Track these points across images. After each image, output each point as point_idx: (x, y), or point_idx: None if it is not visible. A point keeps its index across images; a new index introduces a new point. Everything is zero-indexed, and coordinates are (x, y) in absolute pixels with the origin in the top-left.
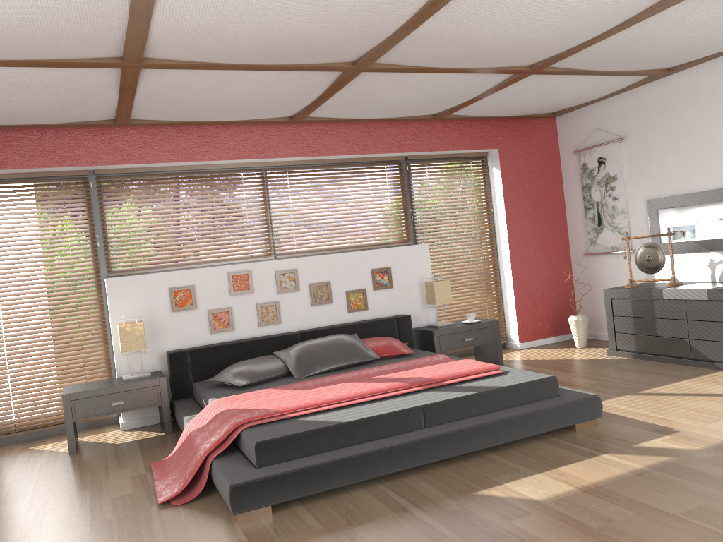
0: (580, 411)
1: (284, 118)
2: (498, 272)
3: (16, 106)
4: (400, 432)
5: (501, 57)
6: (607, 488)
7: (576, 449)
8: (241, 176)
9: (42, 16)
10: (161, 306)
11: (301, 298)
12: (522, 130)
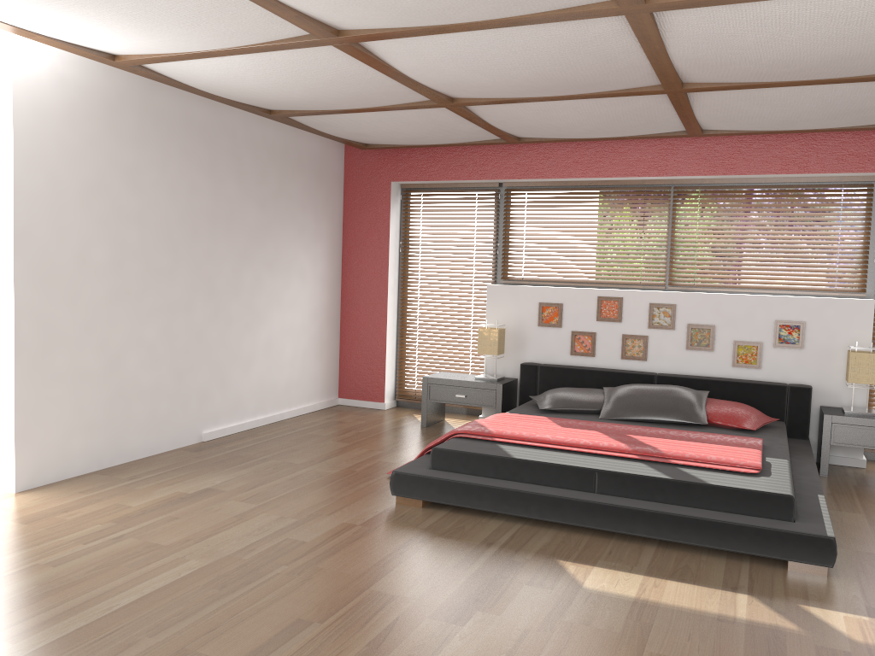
0: (793, 547)
1: (679, 133)
2: None
3: (403, 135)
4: (566, 487)
5: (852, 67)
6: (659, 610)
7: (733, 579)
8: (647, 194)
9: (334, 87)
10: (529, 319)
11: (674, 338)
12: None
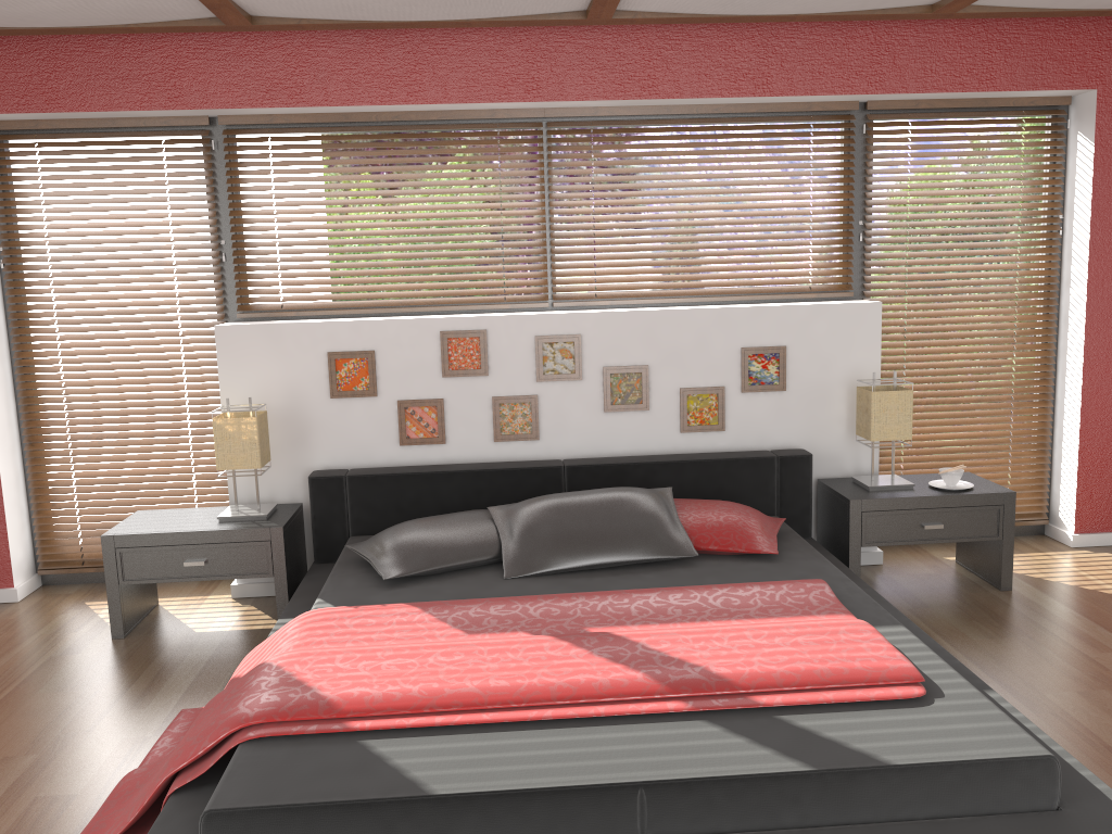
0: None
1: (570, 15)
2: (1053, 373)
3: None
4: None
5: None
6: None
7: None
8: (499, 137)
9: None
10: (311, 385)
11: (583, 395)
12: None
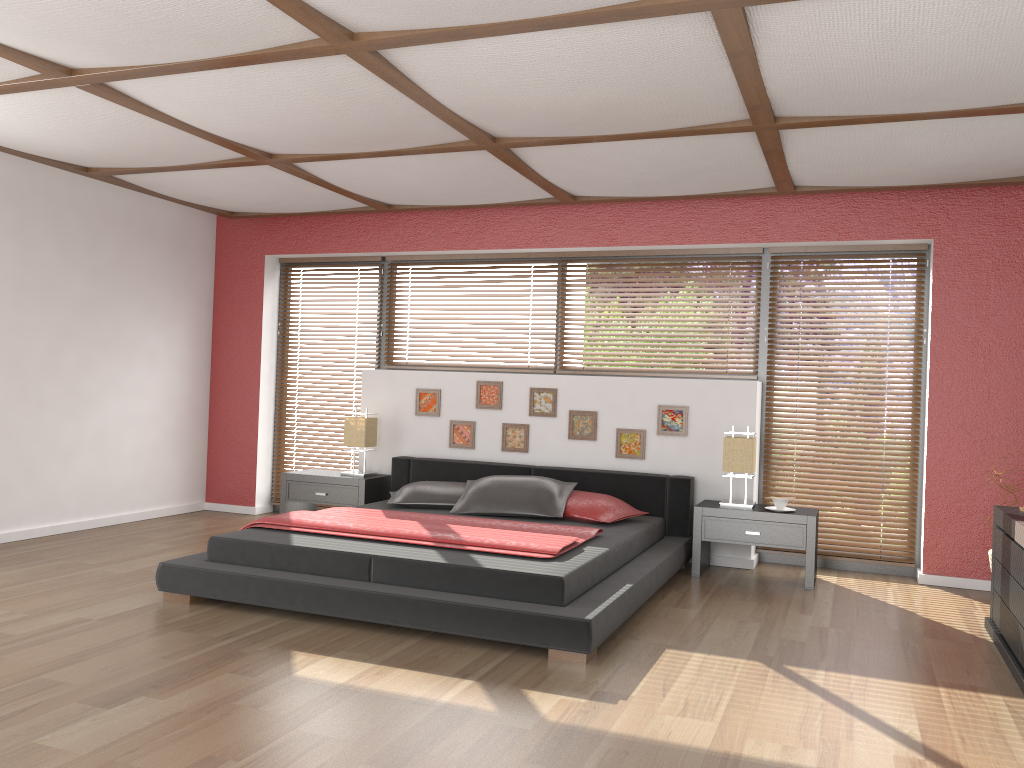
0: (550, 632)
1: (551, 199)
2: (921, 448)
3: (249, 199)
4: (342, 577)
5: (635, 118)
6: (355, 694)
7: (475, 667)
8: (536, 268)
9: (118, 137)
10: (406, 407)
11: (556, 427)
12: (995, 207)
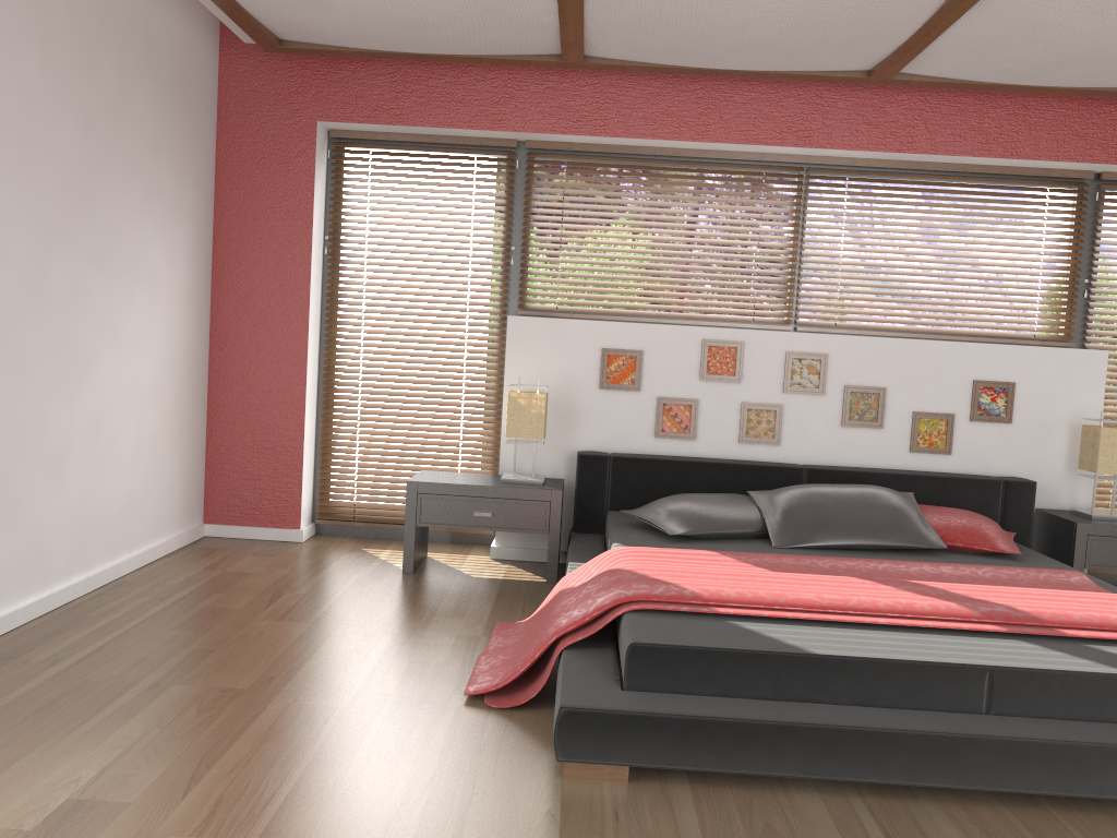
0: None
1: (855, 74)
2: None
3: (402, 12)
4: (928, 708)
5: None
6: None
7: None
8: (762, 178)
9: None
10: (584, 376)
11: (824, 409)
12: None
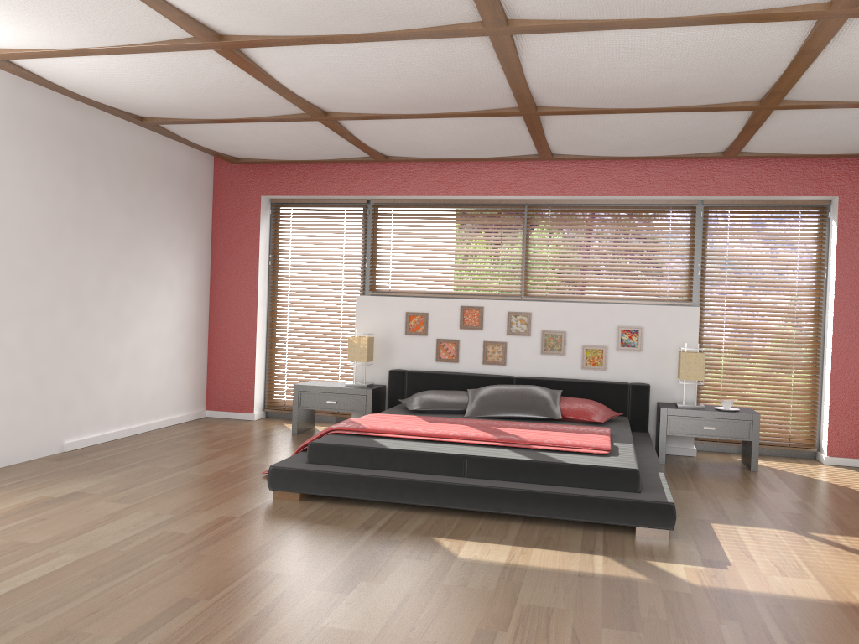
0: (639, 513)
1: (532, 156)
2: (821, 359)
3: (275, 148)
4: (438, 474)
5: (677, 97)
6: (527, 571)
7: (590, 545)
8: (503, 212)
9: (211, 94)
10: (396, 328)
11: (530, 344)
12: None
